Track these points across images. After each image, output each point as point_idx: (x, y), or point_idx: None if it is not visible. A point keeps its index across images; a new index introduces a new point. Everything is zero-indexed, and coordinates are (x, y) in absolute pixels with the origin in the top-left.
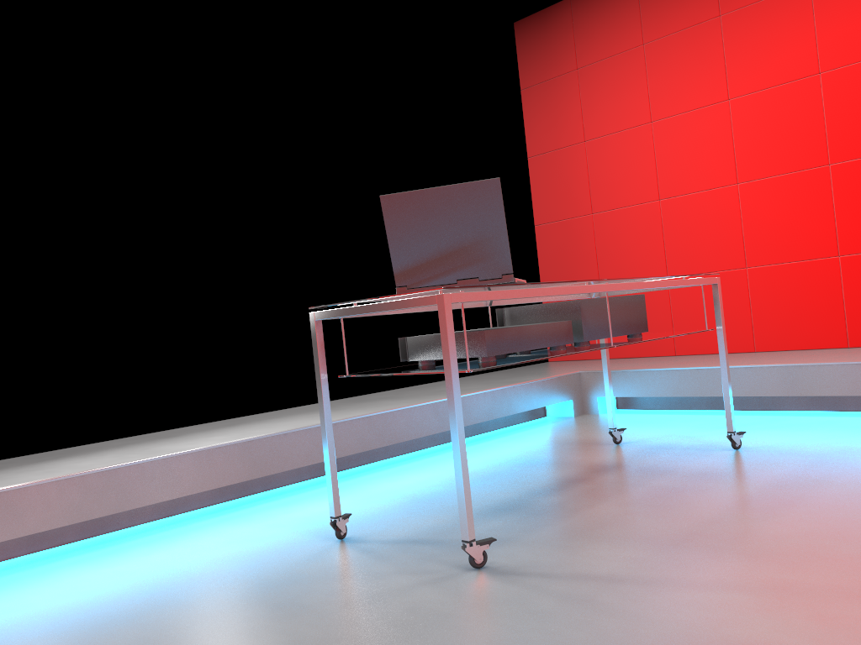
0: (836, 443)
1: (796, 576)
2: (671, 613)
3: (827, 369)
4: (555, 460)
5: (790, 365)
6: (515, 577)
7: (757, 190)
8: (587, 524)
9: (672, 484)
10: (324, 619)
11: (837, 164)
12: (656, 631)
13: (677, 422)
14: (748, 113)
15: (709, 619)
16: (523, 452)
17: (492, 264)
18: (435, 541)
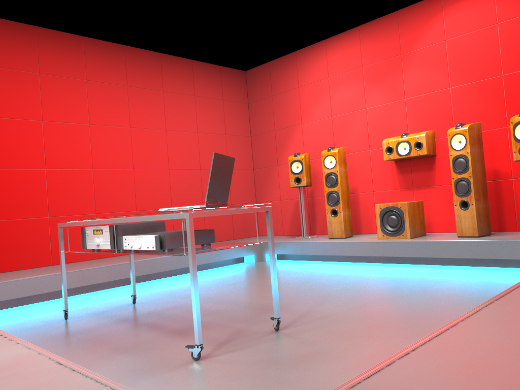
0: (154, 294)
1: (310, 301)
2: (335, 310)
3: (100, 269)
4: (79, 329)
5: (83, 269)
6: (292, 325)
7: (4, 174)
8: (229, 320)
9: (181, 311)
10: (328, 347)
11: (49, 169)
12: (349, 311)
13: (33, 311)
14: (1, 129)
15: (340, 307)
16: (30, 337)
17: (225, 196)
18: (226, 340)
